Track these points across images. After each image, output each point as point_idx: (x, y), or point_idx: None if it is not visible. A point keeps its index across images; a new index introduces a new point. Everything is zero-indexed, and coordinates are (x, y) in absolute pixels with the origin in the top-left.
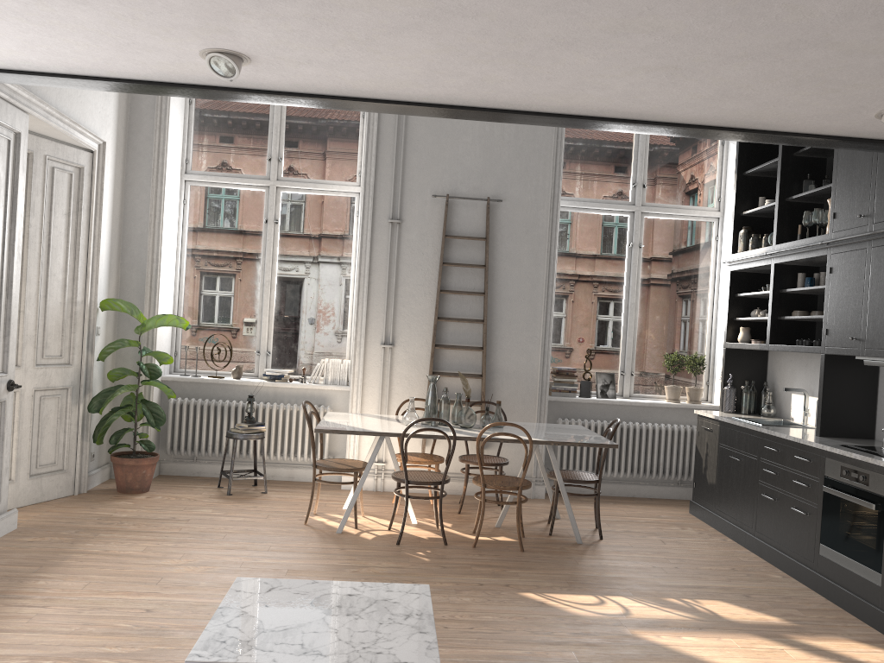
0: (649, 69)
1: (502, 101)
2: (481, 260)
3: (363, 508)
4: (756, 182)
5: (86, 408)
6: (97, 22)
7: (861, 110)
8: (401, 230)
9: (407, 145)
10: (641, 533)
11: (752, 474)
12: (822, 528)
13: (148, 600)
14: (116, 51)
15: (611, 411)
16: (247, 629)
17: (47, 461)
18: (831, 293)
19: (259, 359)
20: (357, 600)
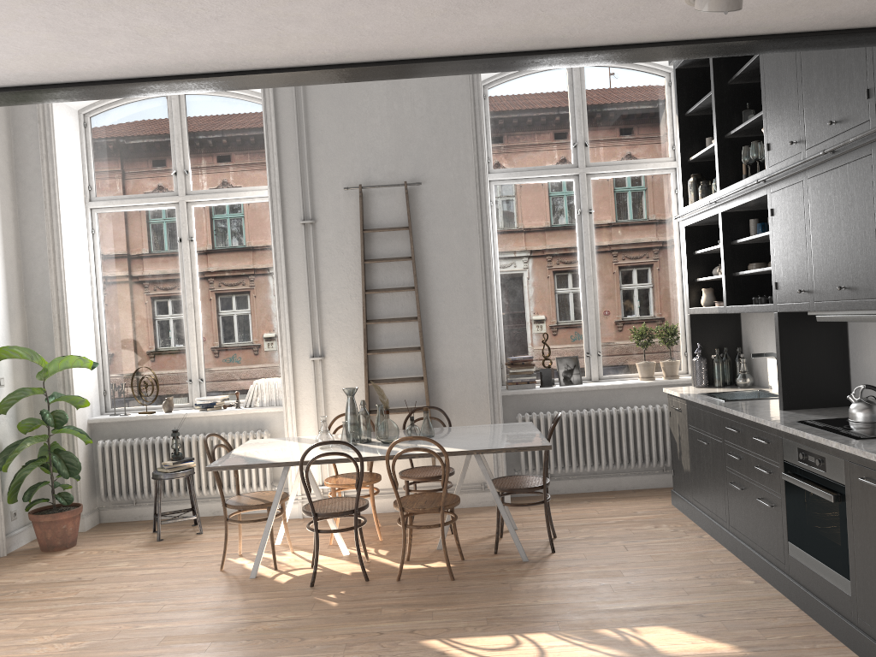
0: None
1: (207, 61)
2: (407, 251)
3: (290, 543)
4: (702, 122)
5: None
6: None
7: None
8: (316, 231)
9: (310, 137)
10: (604, 539)
11: (719, 459)
12: (788, 523)
13: None
14: None
15: (578, 398)
16: None
17: None
18: (776, 240)
19: (192, 388)
20: None
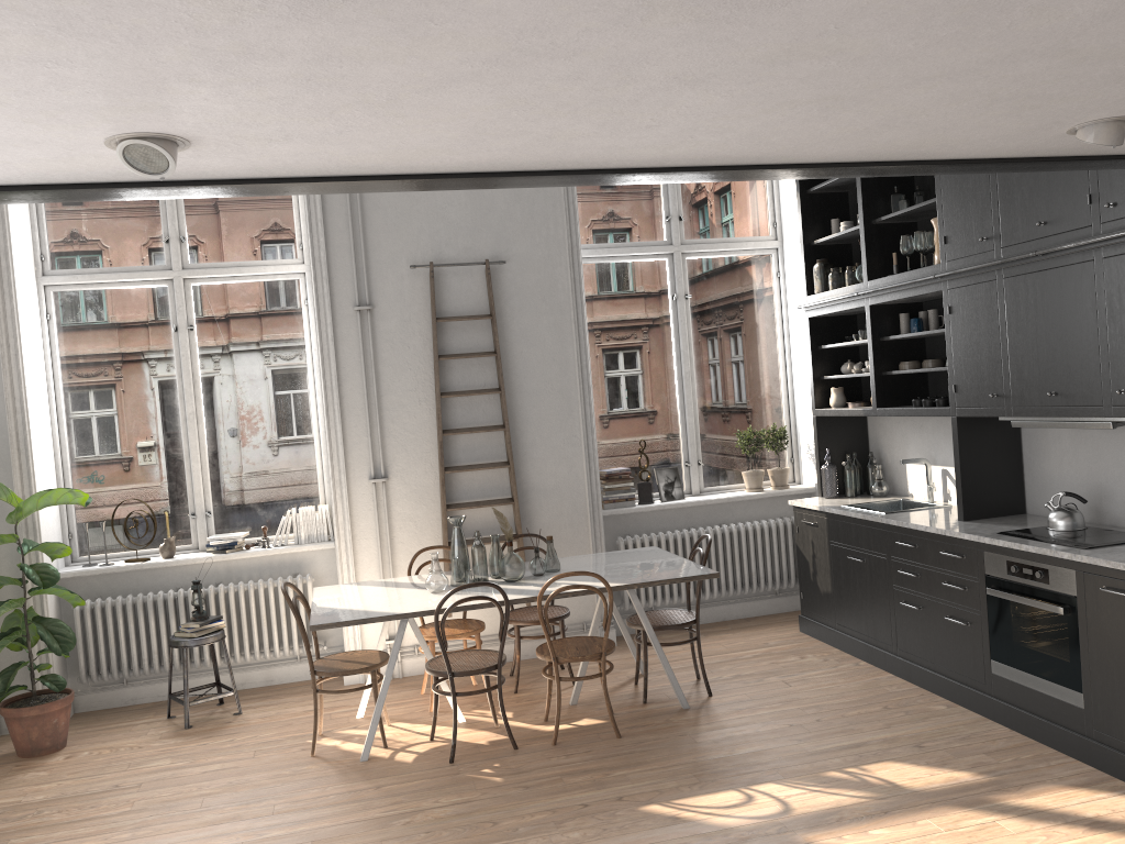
0: (798, 103)
1: (570, 160)
2: (488, 345)
3: (387, 713)
4: (824, 200)
5: None
6: None
7: (1054, 126)
8: (375, 319)
9: (364, 201)
10: (756, 676)
11: (882, 577)
12: (991, 641)
13: None
14: None
15: (682, 516)
16: None
17: None
18: (955, 340)
19: (196, 524)
20: None
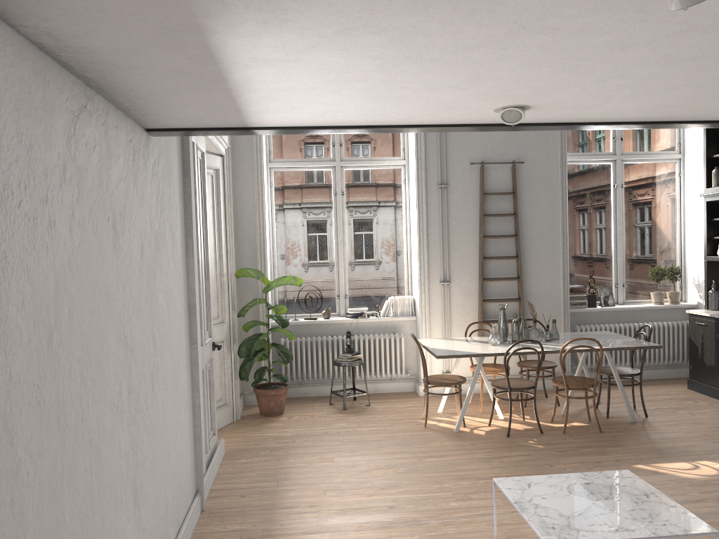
0: None
1: (682, 117)
2: (510, 209)
3: (459, 410)
4: None
5: (235, 354)
6: (452, 97)
7: None
8: (448, 192)
9: None
10: (670, 409)
11: None
12: None
13: (381, 499)
14: (431, 111)
15: (613, 316)
16: (555, 517)
17: (217, 398)
18: None
19: (339, 301)
20: (597, 487)
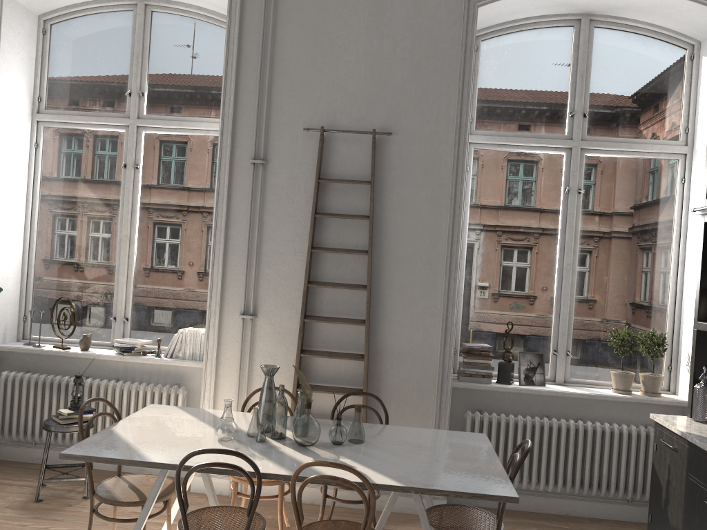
0: None
1: None
2: (366, 209)
3: None
4: None
5: None
6: None
7: None
8: (267, 173)
9: (274, 67)
10: None
11: None
12: None
13: None
14: None
15: (538, 402)
16: None
17: None
18: None
19: (116, 326)
20: None
